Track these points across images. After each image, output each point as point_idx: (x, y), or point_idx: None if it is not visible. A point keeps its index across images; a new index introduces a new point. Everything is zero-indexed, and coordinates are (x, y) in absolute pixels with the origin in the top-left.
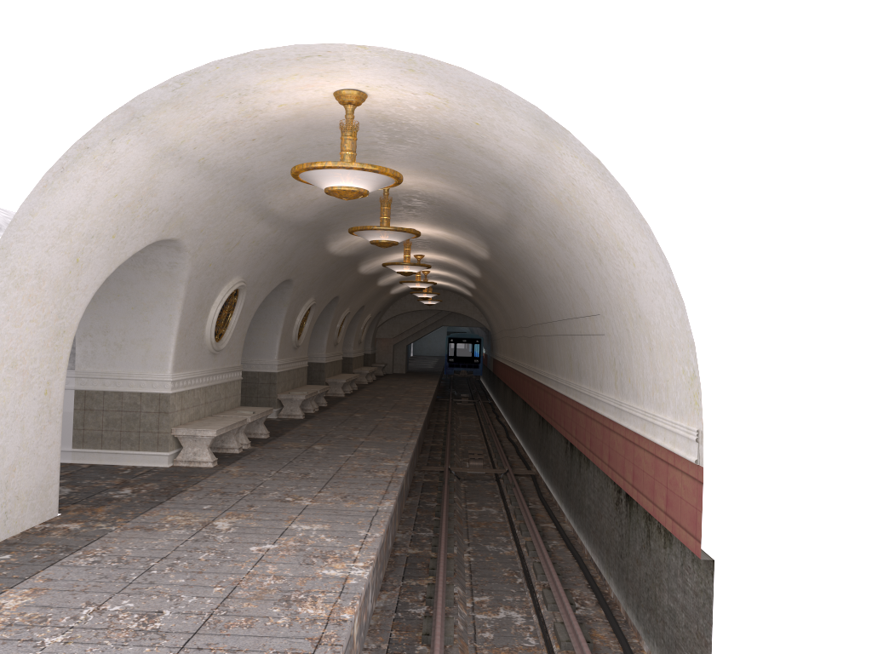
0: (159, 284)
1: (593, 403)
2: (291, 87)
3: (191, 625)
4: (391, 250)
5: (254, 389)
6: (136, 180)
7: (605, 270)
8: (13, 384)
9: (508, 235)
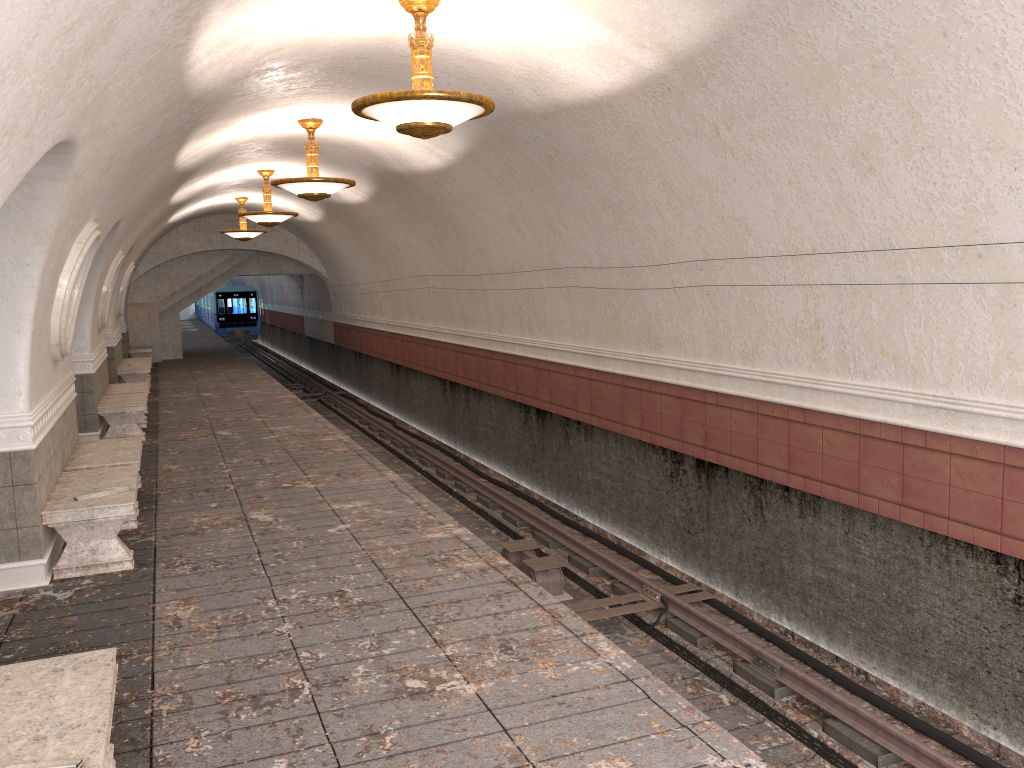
0: None
1: None
2: None
3: None
4: (274, 99)
5: None
6: None
7: None
8: None
9: None
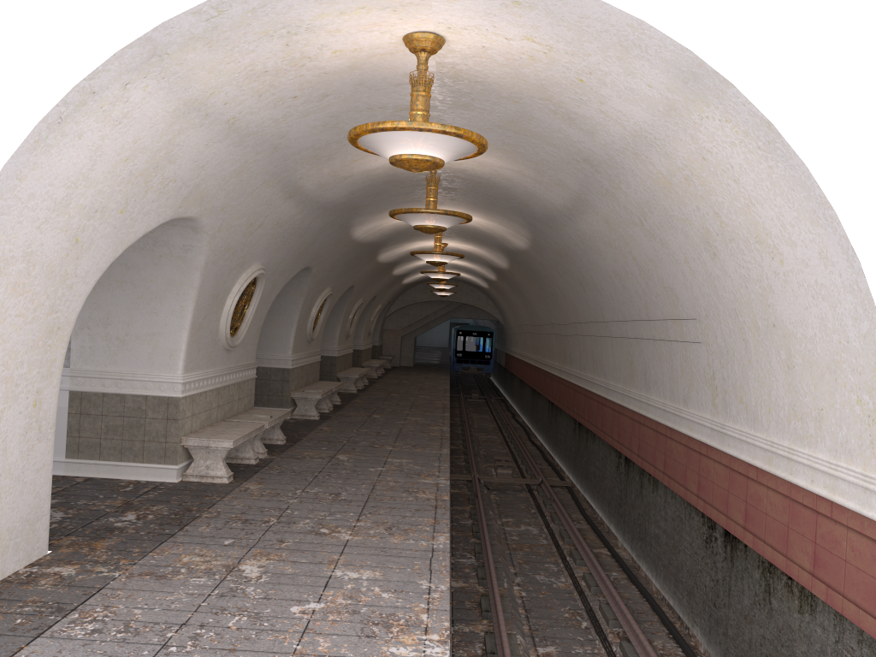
0: (170, 271)
1: (672, 419)
2: (353, 26)
3: None
4: (414, 238)
5: (265, 386)
6: (152, 140)
7: (721, 267)
8: None
9: (567, 223)
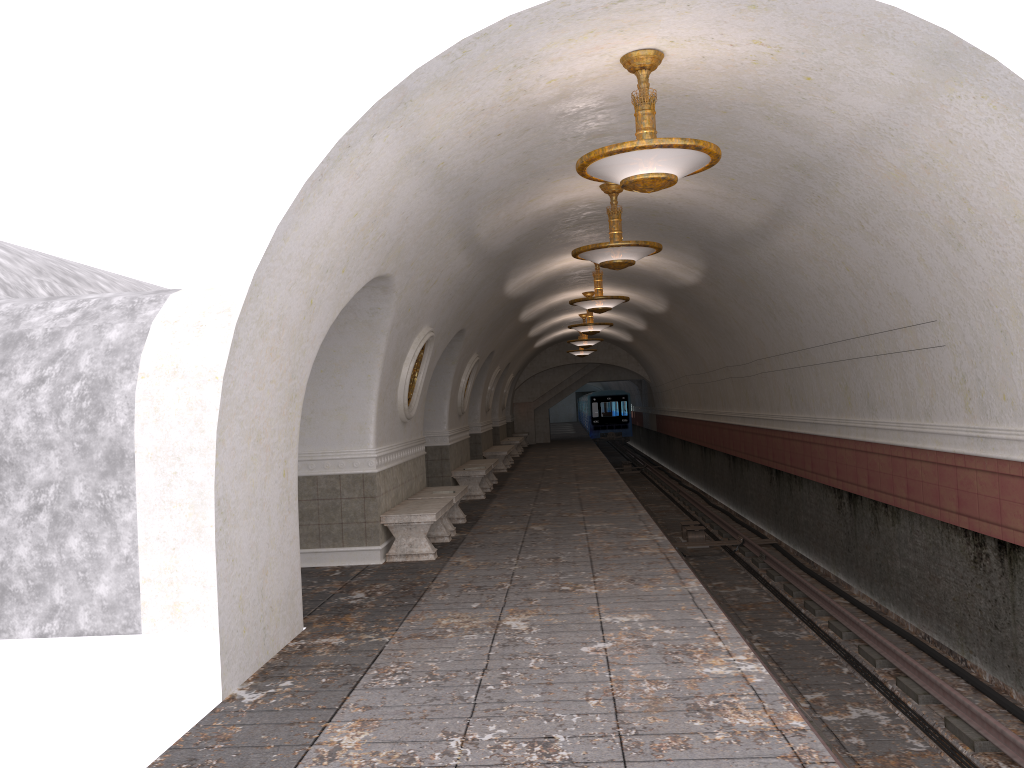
0: (355, 338)
1: (911, 438)
2: (576, 52)
3: (608, 751)
4: (560, 288)
5: None
6: (377, 193)
7: (968, 257)
8: (258, 463)
9: (758, 243)
